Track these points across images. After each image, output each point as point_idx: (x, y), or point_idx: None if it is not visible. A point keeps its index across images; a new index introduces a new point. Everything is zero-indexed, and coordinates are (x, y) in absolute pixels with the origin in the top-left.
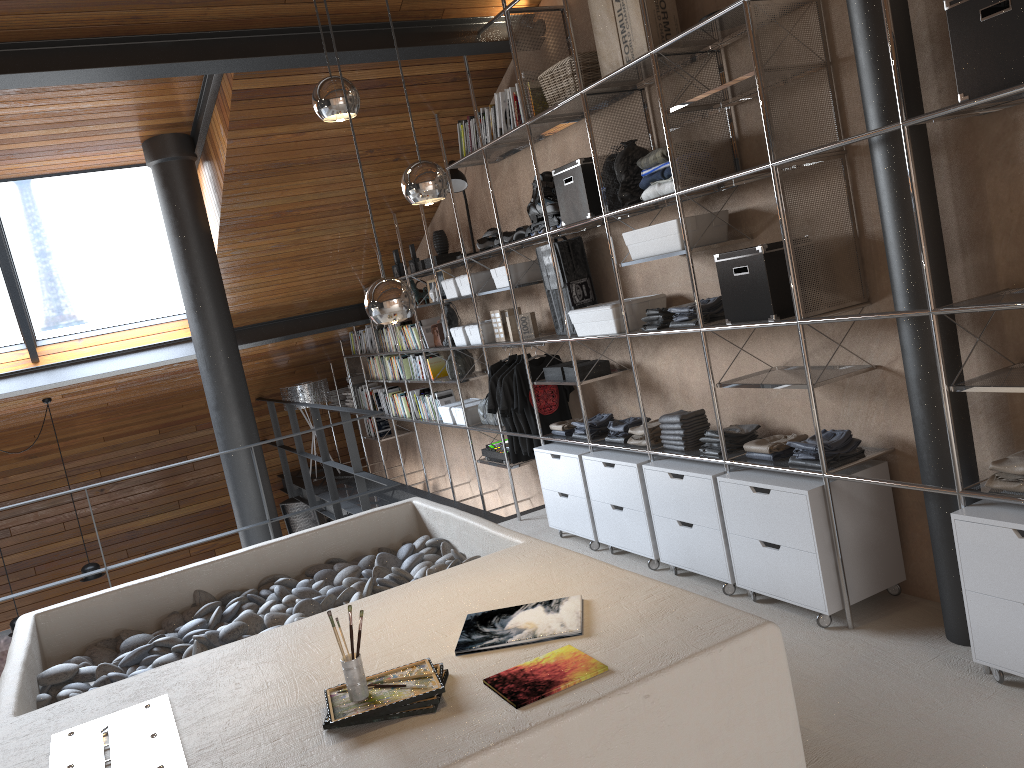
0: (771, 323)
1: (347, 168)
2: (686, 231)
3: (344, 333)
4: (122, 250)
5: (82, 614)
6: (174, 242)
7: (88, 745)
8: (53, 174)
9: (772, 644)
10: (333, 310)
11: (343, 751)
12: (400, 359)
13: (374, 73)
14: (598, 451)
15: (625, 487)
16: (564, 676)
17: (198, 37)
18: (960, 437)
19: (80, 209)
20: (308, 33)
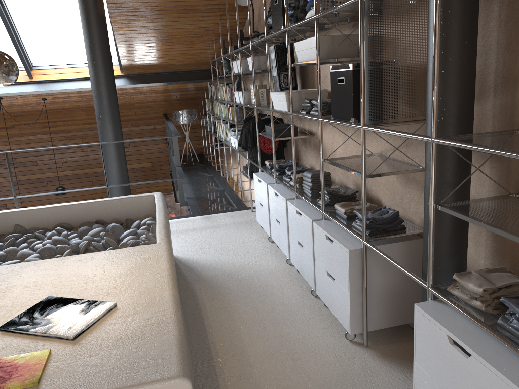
0: (349, 124)
1: None
2: (318, 46)
3: (206, 85)
4: (73, 21)
5: None
6: (82, 18)
7: None
8: None
9: None
10: (195, 71)
11: None
12: (220, 105)
13: None
14: (279, 184)
15: (281, 211)
16: (5, 382)
17: None
18: (453, 242)
19: None
20: None
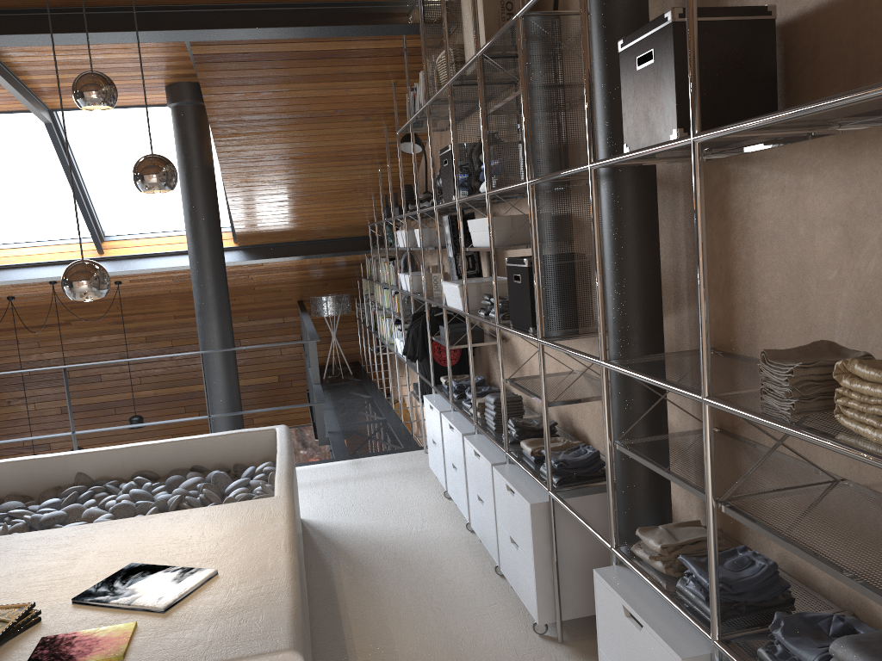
0: (526, 335)
1: (321, 124)
2: (492, 230)
3: (363, 258)
4: None
5: None
6: (180, 173)
7: None
8: None
9: None
10: (346, 238)
11: None
12: (381, 290)
13: (321, 45)
14: (457, 411)
15: (457, 451)
16: (85, 655)
17: (146, 10)
18: (648, 490)
19: (130, 136)
20: (246, 9)
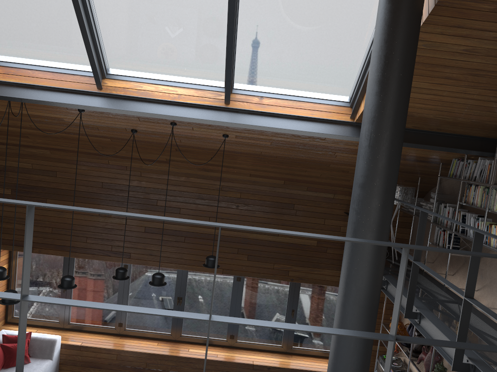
0: None
1: None
2: None
3: (448, 158)
4: (319, 31)
5: None
6: (385, 9)
7: None
8: None
9: None
10: (458, 136)
11: None
12: None
13: None
14: None
15: None
16: None
17: None
18: None
19: None
20: None
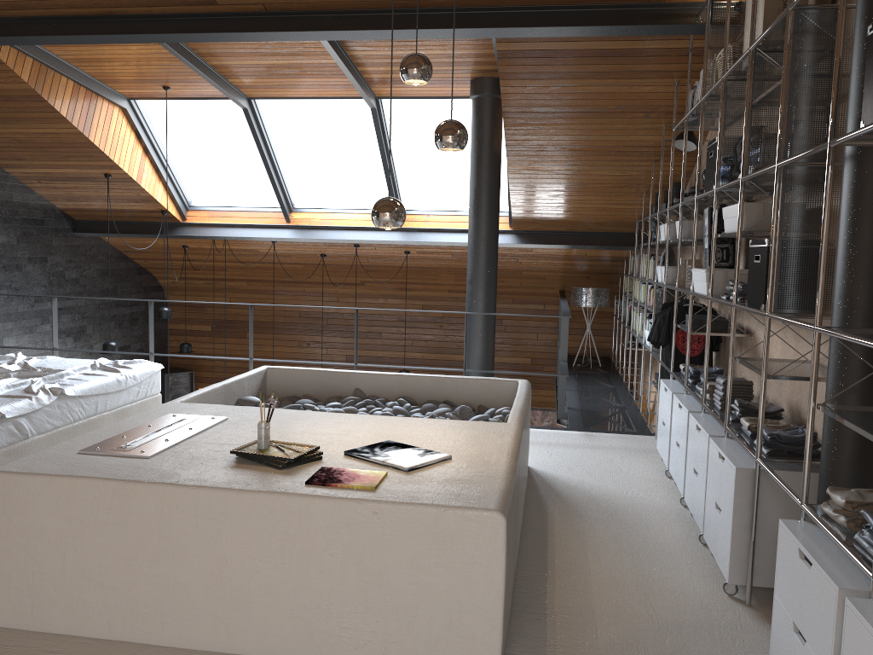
0: (756, 311)
1: (602, 119)
2: (741, 214)
3: (627, 255)
4: (461, 157)
5: (291, 377)
6: (472, 157)
7: (169, 422)
8: (417, 97)
9: (492, 527)
10: (613, 233)
11: (222, 466)
12: (639, 284)
13: (610, 44)
14: (689, 395)
15: (682, 429)
16: (349, 481)
17: (464, 11)
18: (851, 462)
19: (435, 124)
20: (547, 10)
